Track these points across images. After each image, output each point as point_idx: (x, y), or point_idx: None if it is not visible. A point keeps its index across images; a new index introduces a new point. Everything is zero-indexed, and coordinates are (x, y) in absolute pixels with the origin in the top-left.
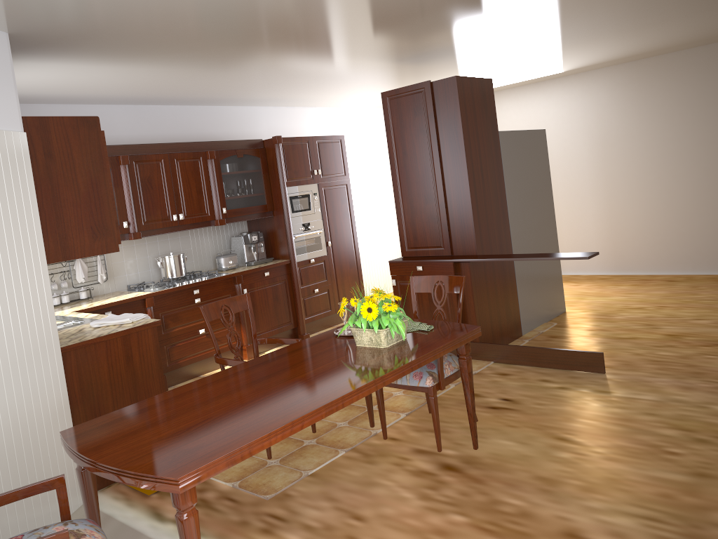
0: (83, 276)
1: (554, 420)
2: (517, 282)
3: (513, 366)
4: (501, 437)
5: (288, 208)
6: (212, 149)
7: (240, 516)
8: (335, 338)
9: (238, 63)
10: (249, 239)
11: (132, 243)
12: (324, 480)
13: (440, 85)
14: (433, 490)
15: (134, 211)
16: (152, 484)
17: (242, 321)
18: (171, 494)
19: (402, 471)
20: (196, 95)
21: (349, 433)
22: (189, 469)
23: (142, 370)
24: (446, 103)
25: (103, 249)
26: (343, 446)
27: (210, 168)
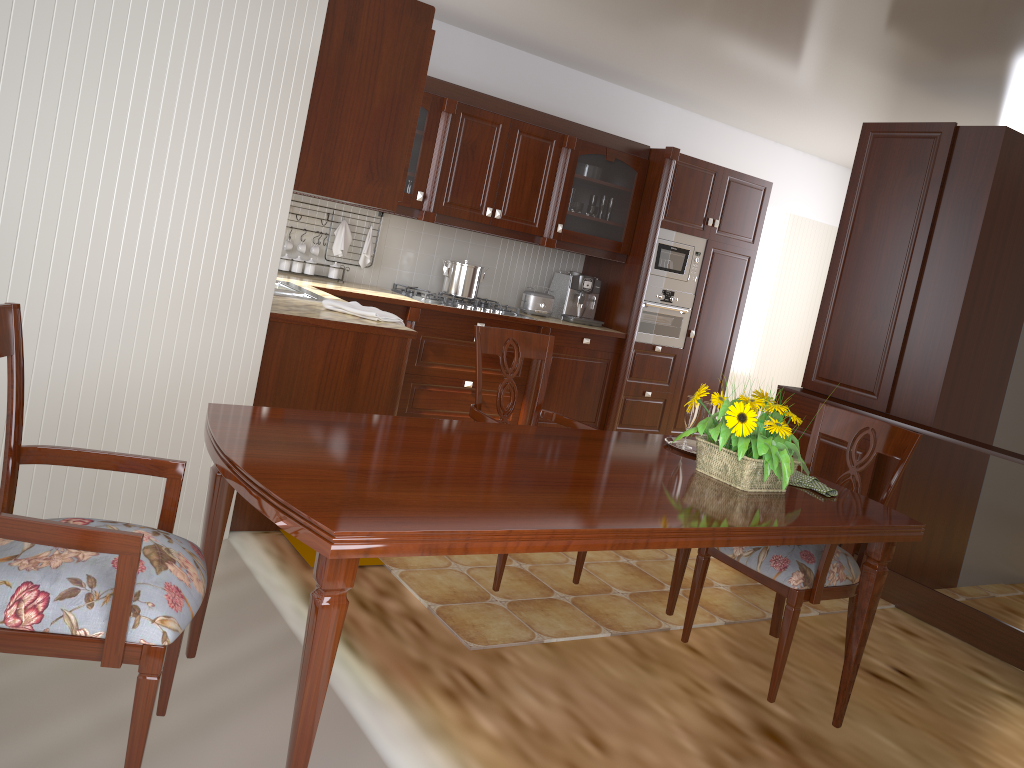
0: (341, 247)
1: (984, 743)
2: (981, 499)
3: (928, 627)
4: (878, 728)
5: (651, 259)
6: (575, 135)
7: (422, 655)
8: (663, 448)
9: (660, 5)
10: (579, 283)
11: (421, 229)
12: (565, 661)
13: (972, 135)
14: (734, 758)
15: (437, 182)
16: (293, 525)
17: (527, 393)
18: (317, 555)
19: (692, 706)
20: (580, 50)
21: (626, 610)
22: (358, 526)
23: (367, 391)
24: (970, 167)
25: (374, 199)
26: (611, 626)
27: (561, 160)
